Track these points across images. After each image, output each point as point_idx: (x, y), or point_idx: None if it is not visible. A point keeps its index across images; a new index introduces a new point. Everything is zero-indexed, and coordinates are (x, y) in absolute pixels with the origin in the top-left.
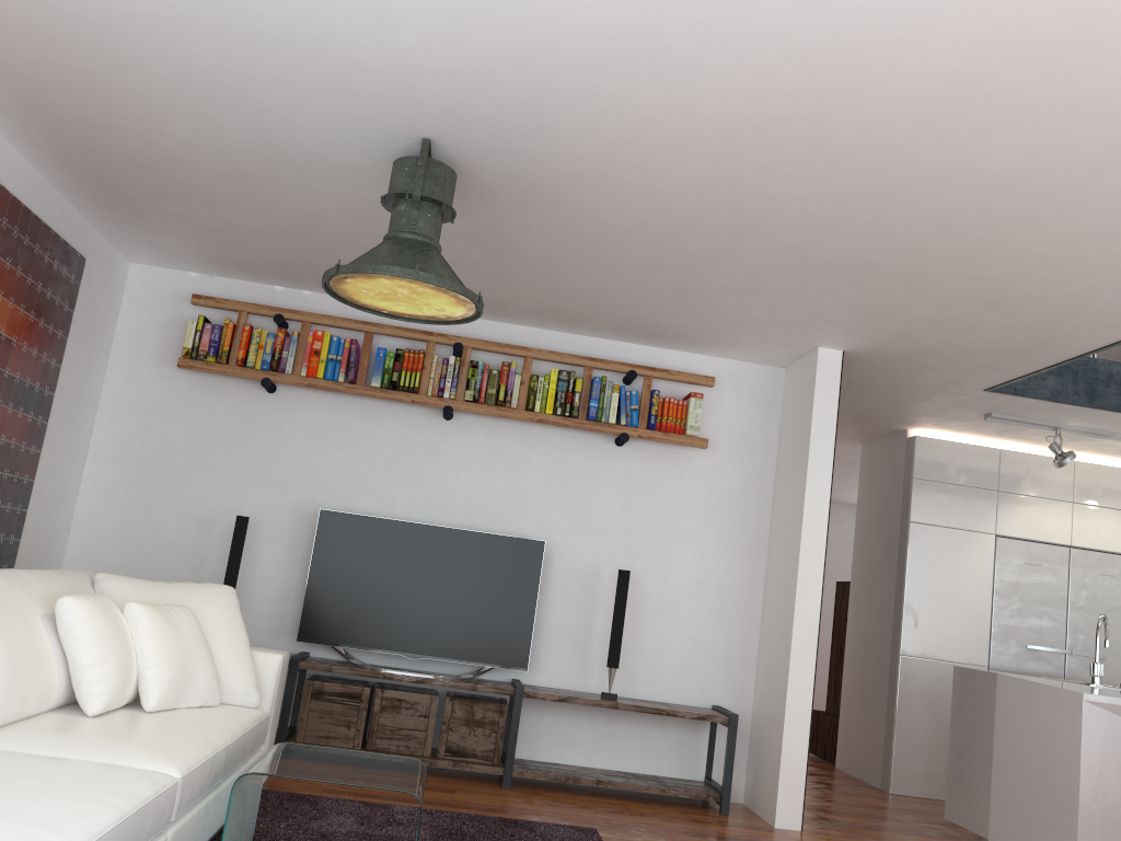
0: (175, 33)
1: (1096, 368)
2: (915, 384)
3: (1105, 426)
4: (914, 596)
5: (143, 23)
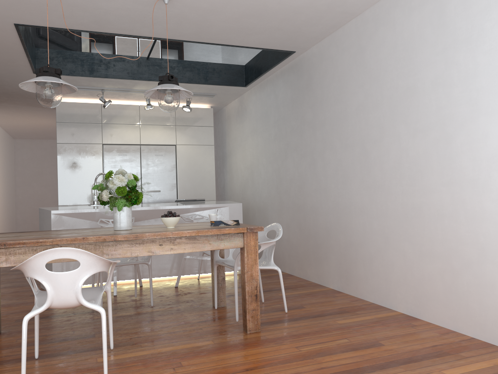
0: None
1: (93, 57)
2: (1, 74)
3: (120, 86)
4: (63, 178)
5: None
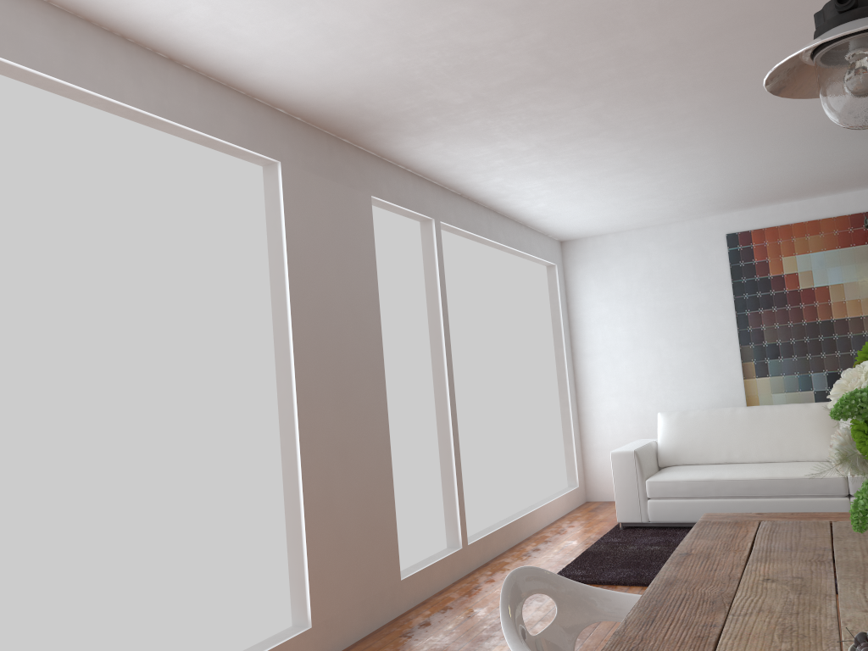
0: (808, 173)
1: None
2: None
3: None
4: None
5: (804, 176)
